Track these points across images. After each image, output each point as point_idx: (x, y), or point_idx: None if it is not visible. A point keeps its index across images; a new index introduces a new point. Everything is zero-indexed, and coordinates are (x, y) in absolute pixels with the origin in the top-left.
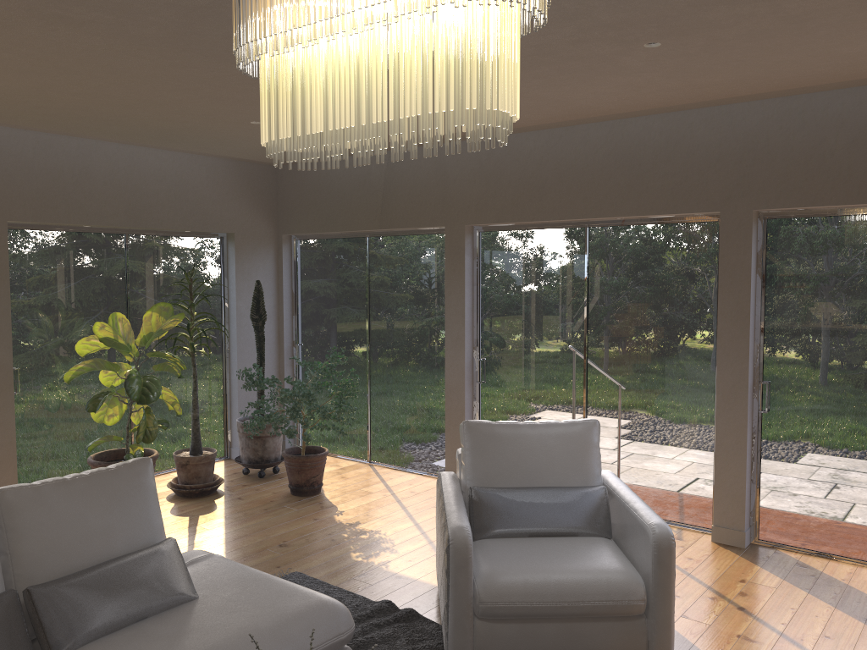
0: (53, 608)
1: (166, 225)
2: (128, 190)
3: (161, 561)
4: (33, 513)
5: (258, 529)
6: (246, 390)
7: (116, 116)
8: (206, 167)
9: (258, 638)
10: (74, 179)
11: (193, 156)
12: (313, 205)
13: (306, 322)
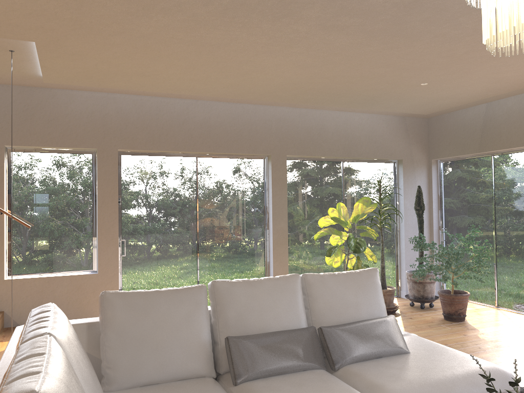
0: (333, 340)
1: (364, 155)
2: (344, 136)
3: (387, 326)
4: (320, 288)
5: (426, 335)
6: (414, 251)
7: (344, 90)
8: (386, 121)
9: (455, 379)
10: (317, 132)
11: (379, 116)
12: (453, 139)
13: (447, 213)
